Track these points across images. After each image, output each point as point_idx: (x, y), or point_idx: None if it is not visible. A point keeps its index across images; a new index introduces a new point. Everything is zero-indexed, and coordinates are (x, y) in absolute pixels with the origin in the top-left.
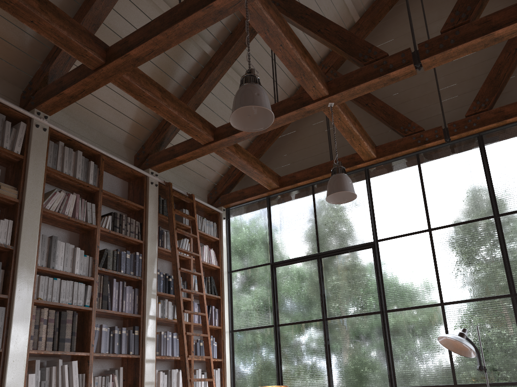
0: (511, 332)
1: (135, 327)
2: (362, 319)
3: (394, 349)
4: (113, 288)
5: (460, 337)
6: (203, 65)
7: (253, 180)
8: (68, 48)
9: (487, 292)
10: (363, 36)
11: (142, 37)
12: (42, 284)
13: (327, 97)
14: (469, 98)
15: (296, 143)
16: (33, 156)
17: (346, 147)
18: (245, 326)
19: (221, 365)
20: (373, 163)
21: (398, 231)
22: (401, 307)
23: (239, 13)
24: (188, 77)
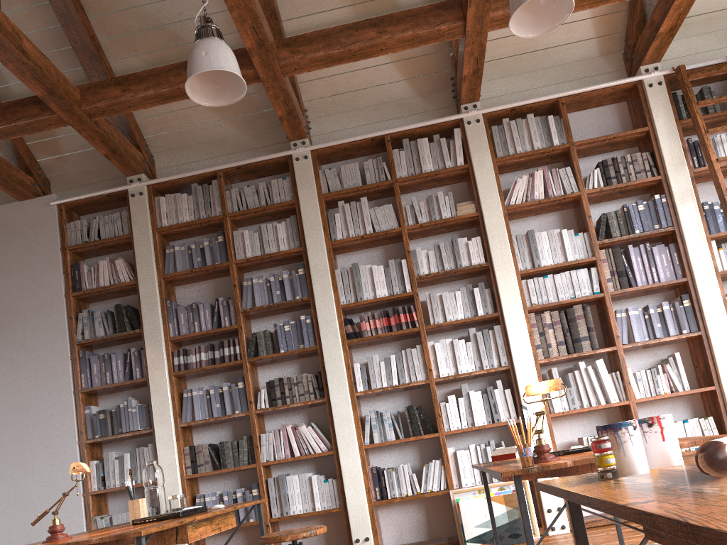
0: None
1: (681, 296)
2: None
3: None
4: (631, 258)
5: None
6: None
7: None
8: (425, 41)
9: None
10: None
11: None
12: (531, 288)
13: None
14: None
15: None
16: (475, 159)
17: None
18: None
19: None
20: None
21: None
22: None
23: None
24: None
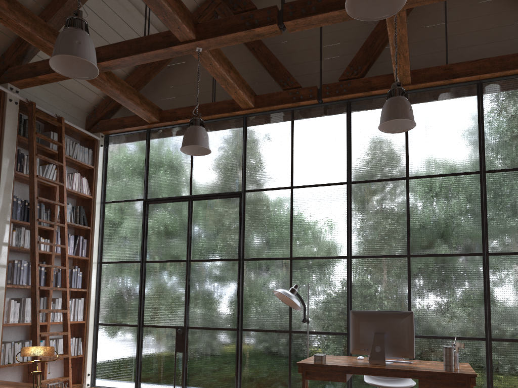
0: (341, 290)
1: None
2: (221, 264)
3: (245, 295)
4: None
5: (290, 293)
6: None
7: None
8: None
9: (329, 252)
10: None
11: None
12: None
13: (194, 41)
14: (348, 61)
15: (183, 75)
16: None
17: None
18: (113, 259)
19: (86, 295)
20: (251, 112)
21: (265, 184)
22: (256, 257)
23: None
24: None
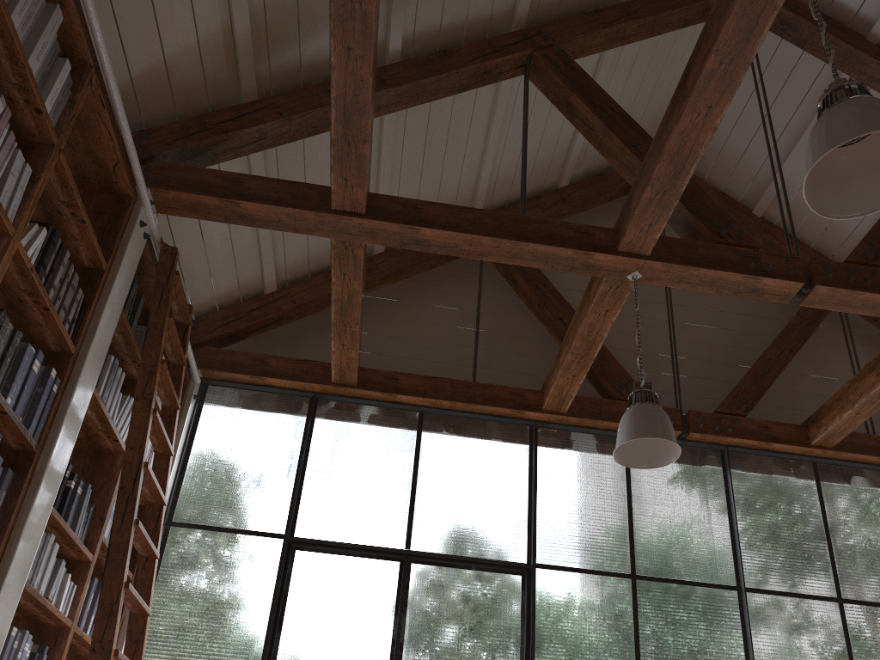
0: None
1: None
2: None
3: None
4: None
5: None
6: None
7: (278, 350)
8: None
9: None
10: (563, 215)
11: None
12: None
13: (646, 258)
14: (703, 388)
15: (393, 321)
16: None
17: (491, 372)
18: None
19: None
20: (553, 420)
21: (577, 560)
22: None
23: (471, 29)
24: (322, 66)
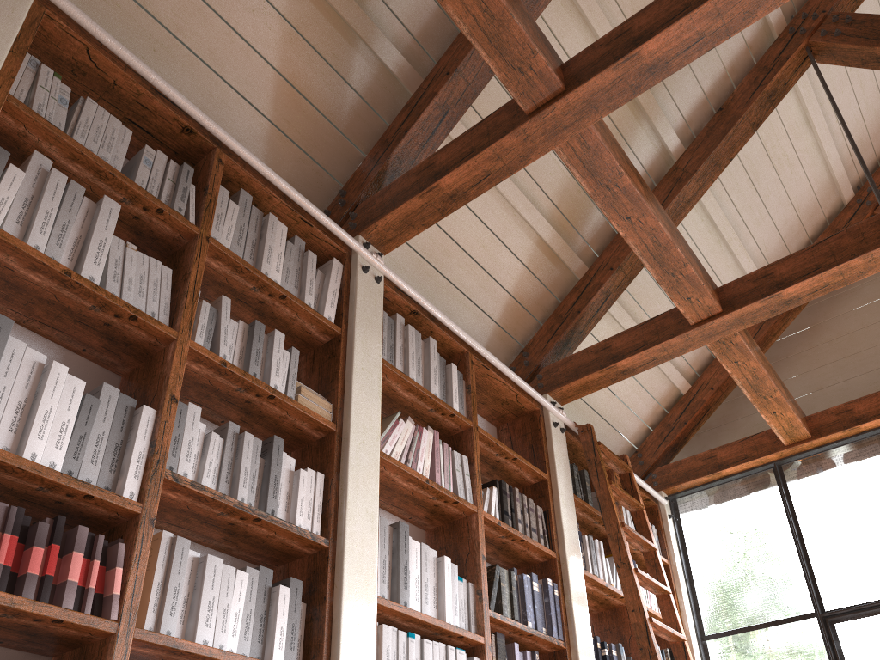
0: None
1: None
2: None
3: None
4: None
5: None
6: (654, 180)
7: (721, 435)
8: (496, 48)
9: None
10: None
11: (679, 4)
12: (386, 648)
13: None
14: None
15: (818, 349)
16: (360, 331)
17: None
18: None
19: None
20: None
21: None
22: None
23: (734, 70)
24: None
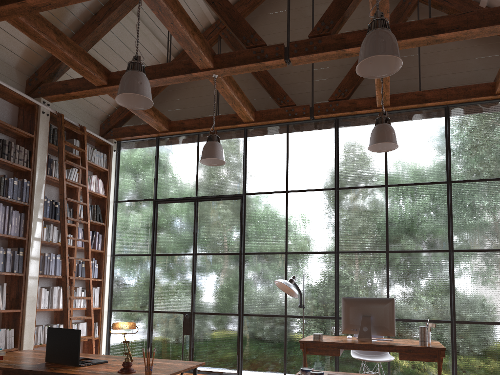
0: (330, 280)
1: (20, 248)
2: (224, 257)
3: (246, 284)
4: (0, 212)
5: (289, 282)
6: (103, 3)
7: None
8: None
9: (319, 247)
10: (260, 1)
11: None
12: None
13: (212, 69)
14: (336, 83)
15: (189, 90)
16: None
17: None
18: (125, 252)
19: (101, 284)
20: (251, 125)
21: (263, 188)
22: (255, 251)
23: None
24: (86, 13)
